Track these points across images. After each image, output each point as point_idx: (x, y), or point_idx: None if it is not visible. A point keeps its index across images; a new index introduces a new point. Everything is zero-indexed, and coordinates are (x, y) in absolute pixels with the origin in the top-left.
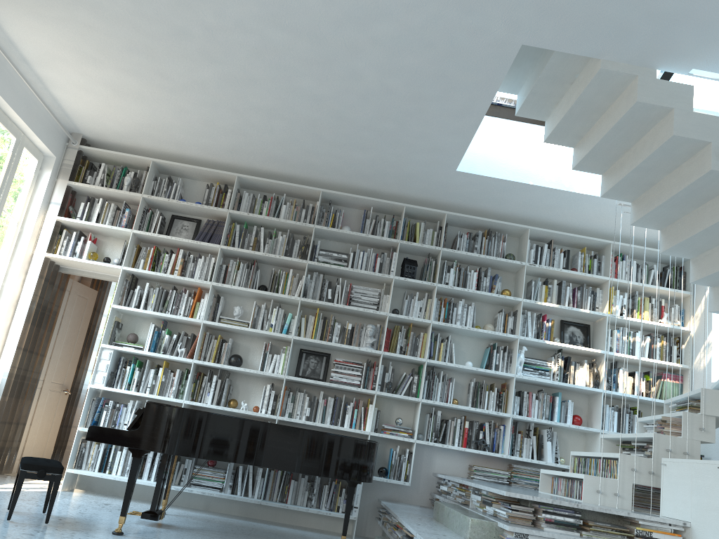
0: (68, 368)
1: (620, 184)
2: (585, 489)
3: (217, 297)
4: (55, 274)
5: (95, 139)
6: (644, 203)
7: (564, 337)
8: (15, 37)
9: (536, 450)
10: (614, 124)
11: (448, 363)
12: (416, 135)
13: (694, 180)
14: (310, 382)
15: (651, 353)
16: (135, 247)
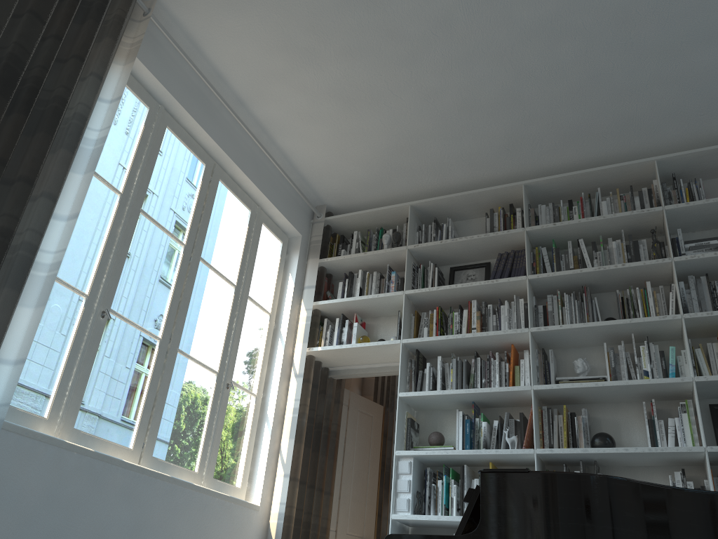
0: (365, 513)
1: None
2: None
3: (543, 353)
4: (325, 380)
5: (340, 207)
6: None
7: None
8: (220, 63)
9: None
10: None
11: None
12: None
13: None
14: None
15: None
16: (412, 316)
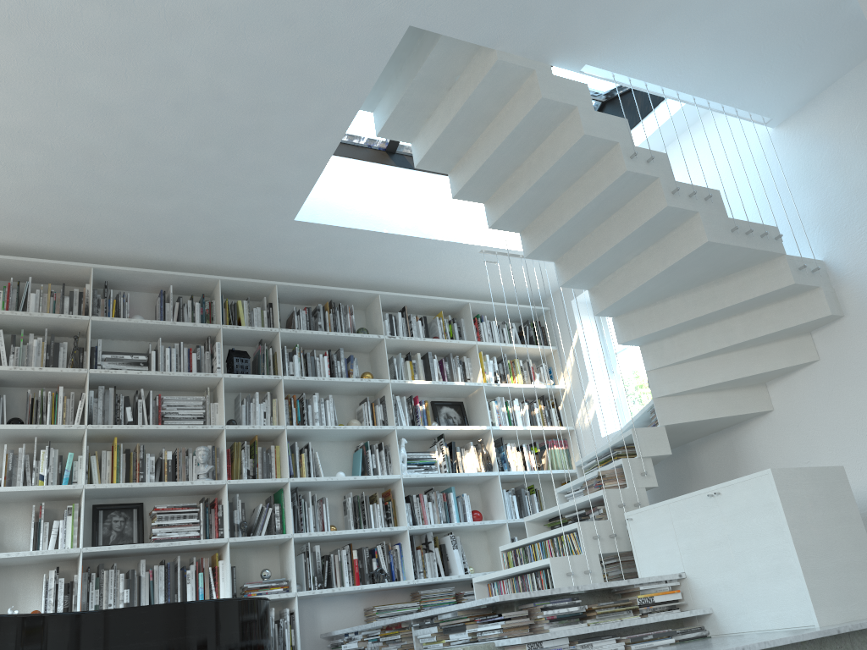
0: None
1: (514, 207)
2: (555, 575)
3: None
4: None
5: None
6: (539, 229)
7: (440, 421)
8: None
9: (441, 566)
10: (511, 131)
11: (318, 477)
12: (248, 167)
13: (605, 187)
14: (125, 548)
15: (532, 421)
16: None
